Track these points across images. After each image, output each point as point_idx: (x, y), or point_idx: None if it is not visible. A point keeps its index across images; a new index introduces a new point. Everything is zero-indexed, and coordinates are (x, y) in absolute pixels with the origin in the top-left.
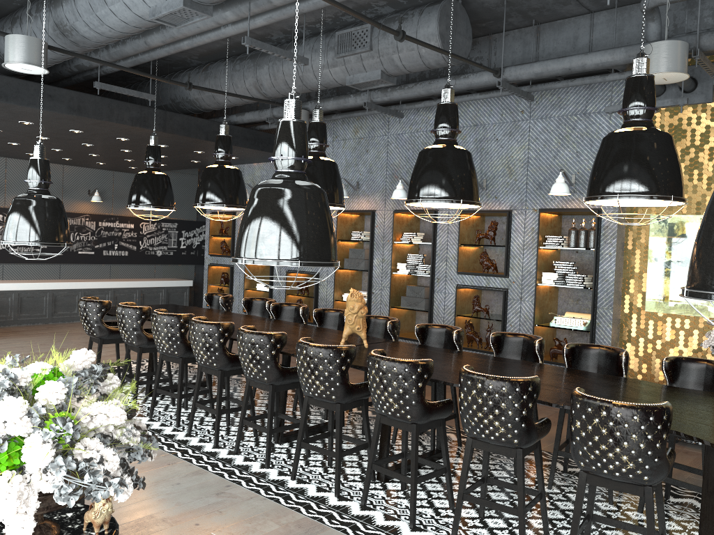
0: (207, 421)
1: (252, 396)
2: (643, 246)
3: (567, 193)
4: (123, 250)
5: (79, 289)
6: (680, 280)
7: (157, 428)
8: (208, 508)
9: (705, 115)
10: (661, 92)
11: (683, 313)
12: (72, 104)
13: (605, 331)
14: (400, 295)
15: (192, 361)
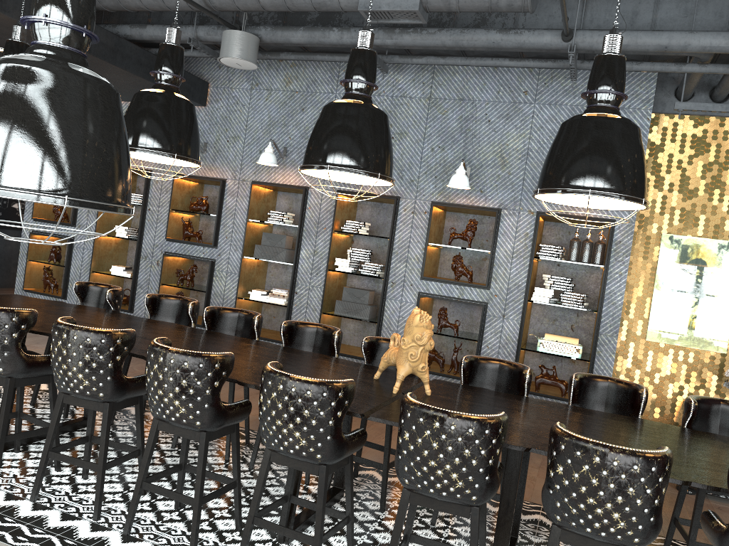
0: None
1: (239, 467)
2: (650, 268)
3: None
4: None
5: None
6: (689, 309)
7: (60, 525)
8: None
9: None
10: (690, 97)
11: (690, 345)
12: None
13: (606, 361)
14: (331, 298)
15: (122, 407)
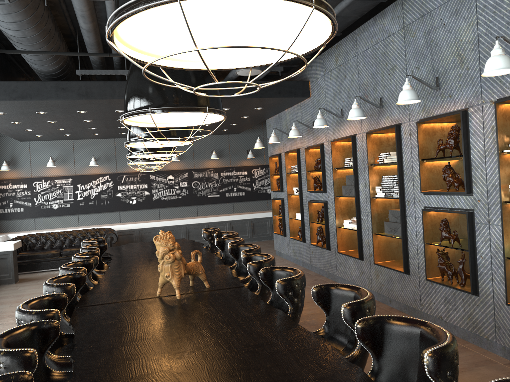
0: None
1: None
2: None
3: (506, 68)
4: (241, 191)
5: (204, 223)
6: None
7: None
8: None
9: None
10: None
11: None
12: (81, 91)
13: None
14: (387, 220)
15: None
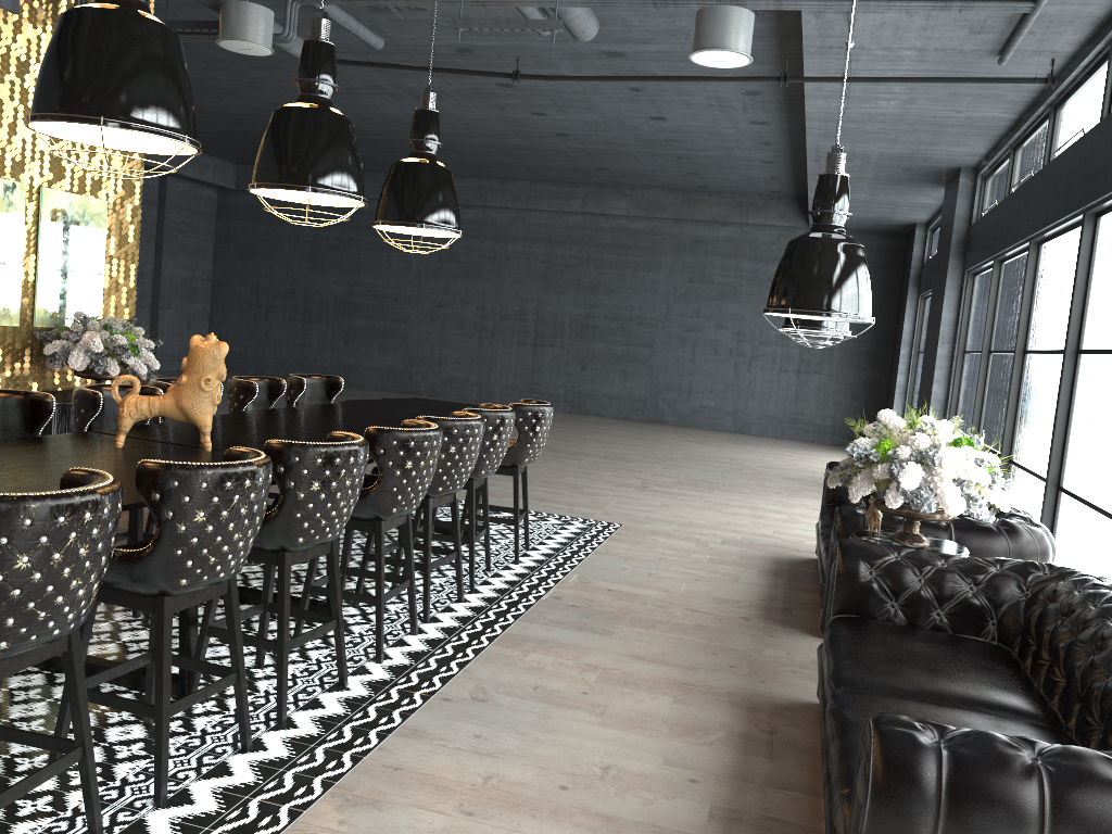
0: (6, 813)
1: None
2: None
3: None
4: None
5: None
6: None
7: None
8: (534, 696)
9: (7, 29)
10: None
11: None
12: None
13: None
14: None
15: None
